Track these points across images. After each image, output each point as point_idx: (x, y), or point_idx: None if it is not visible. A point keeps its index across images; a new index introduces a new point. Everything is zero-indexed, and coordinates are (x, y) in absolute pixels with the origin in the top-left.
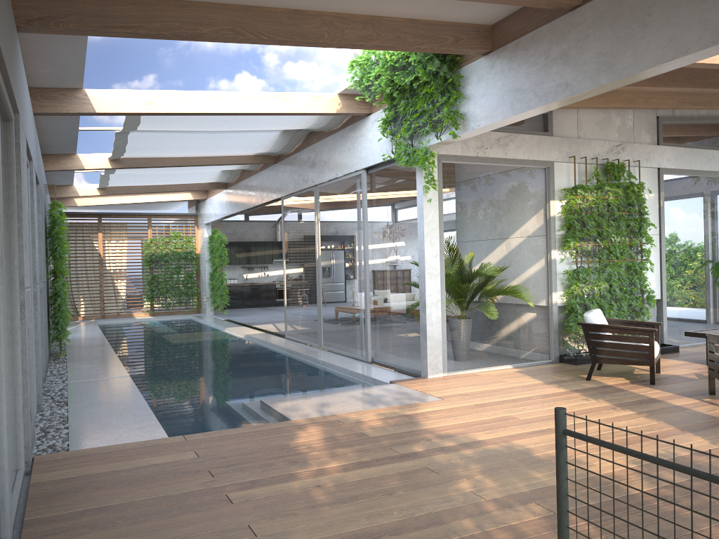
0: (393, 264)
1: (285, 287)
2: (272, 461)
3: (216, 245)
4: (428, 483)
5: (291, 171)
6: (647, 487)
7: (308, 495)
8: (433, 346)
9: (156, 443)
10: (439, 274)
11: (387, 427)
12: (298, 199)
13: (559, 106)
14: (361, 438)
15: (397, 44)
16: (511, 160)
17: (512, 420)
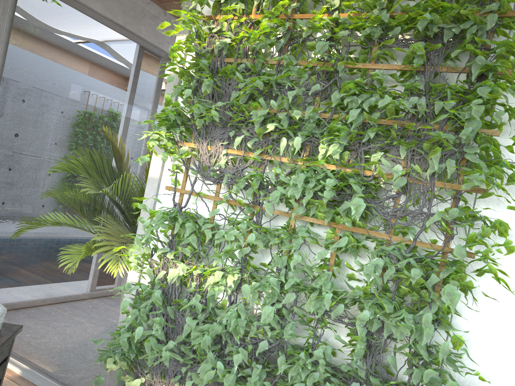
0: None
1: None
2: None
3: None
4: None
5: None
6: None
7: None
8: None
9: None
10: None
11: None
12: None
13: None
14: None
15: None
16: None
17: None
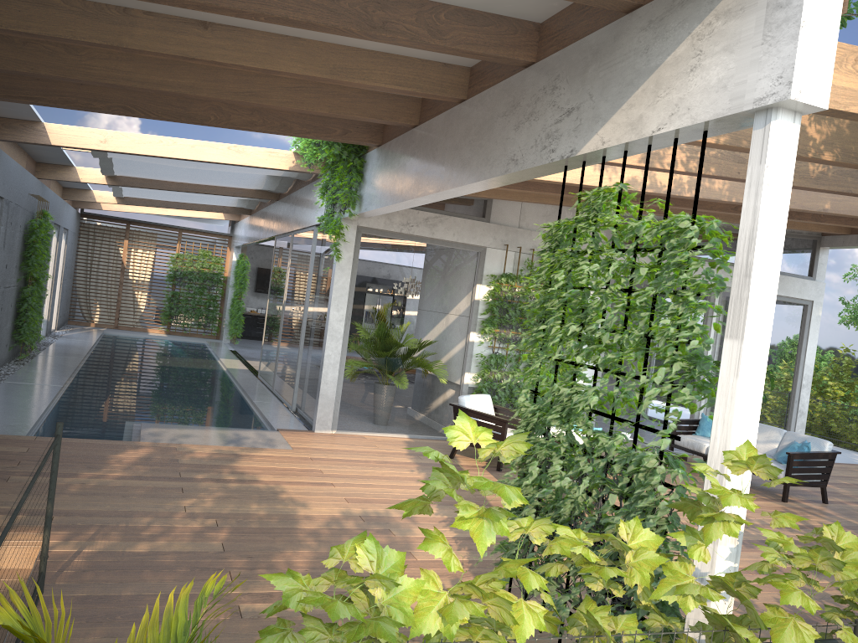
0: (319, 321)
1: (265, 326)
2: (76, 464)
3: (239, 271)
4: (164, 496)
5: (283, 212)
6: (317, 526)
7: (66, 487)
8: (325, 403)
9: (8, 437)
10: (342, 338)
11: (205, 459)
12: (283, 241)
13: (407, 207)
14: (170, 462)
15: (282, 131)
16: (438, 240)
17: (316, 472)
